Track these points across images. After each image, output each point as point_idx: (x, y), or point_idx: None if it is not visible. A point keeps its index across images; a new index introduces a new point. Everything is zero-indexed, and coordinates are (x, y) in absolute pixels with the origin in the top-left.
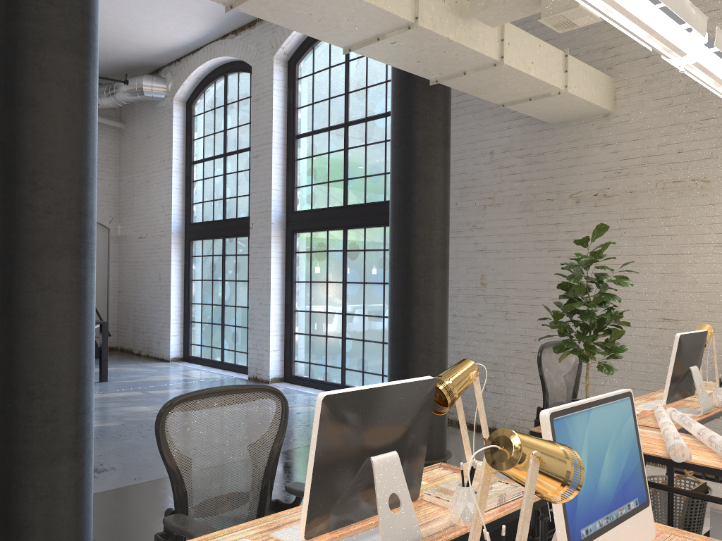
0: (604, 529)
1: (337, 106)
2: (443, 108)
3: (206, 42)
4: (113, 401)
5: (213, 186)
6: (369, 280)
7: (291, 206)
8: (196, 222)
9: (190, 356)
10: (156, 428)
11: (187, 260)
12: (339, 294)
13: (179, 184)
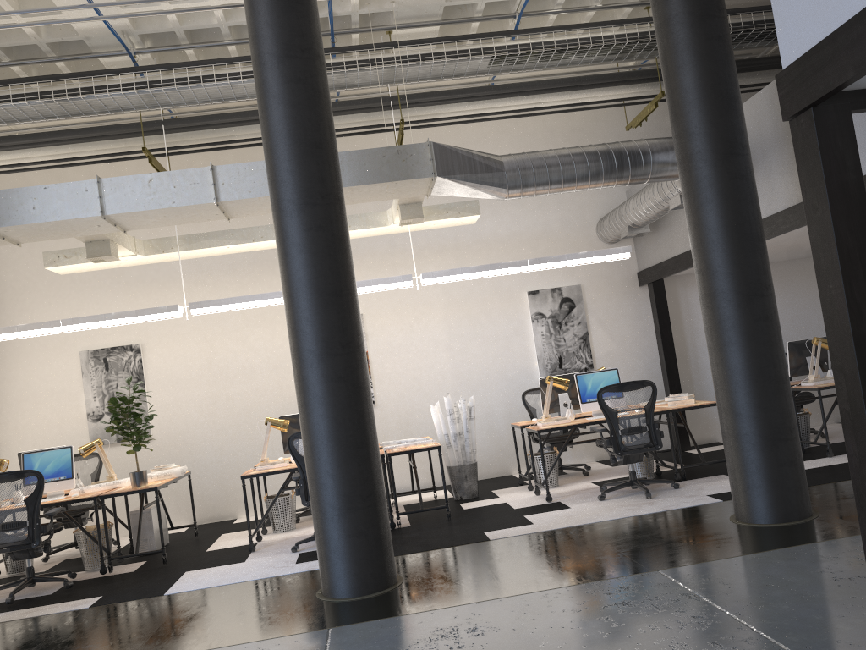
0: None
1: None
2: None
3: None
4: None
5: None
6: None
7: None
8: None
9: None
10: None
11: None
12: None
13: None
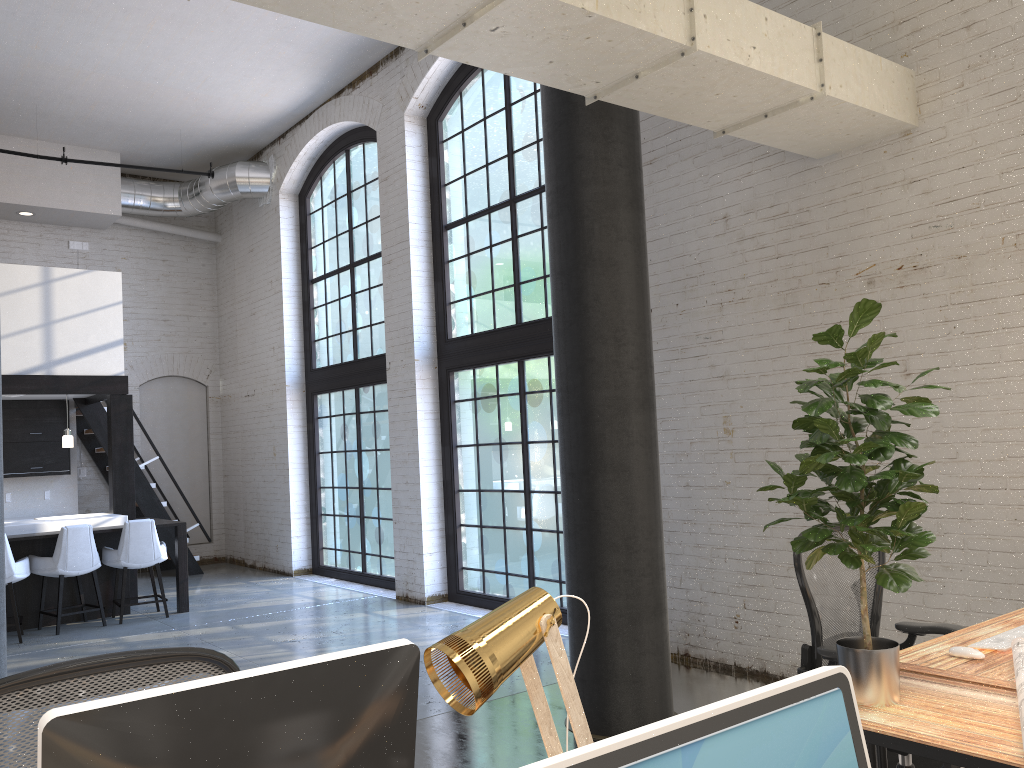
0: None
1: (498, 175)
2: (624, 146)
3: (315, 105)
4: (181, 644)
5: (339, 312)
6: None
7: (443, 332)
8: (319, 368)
9: (321, 566)
10: None
11: (310, 425)
12: (518, 462)
13: (294, 313)
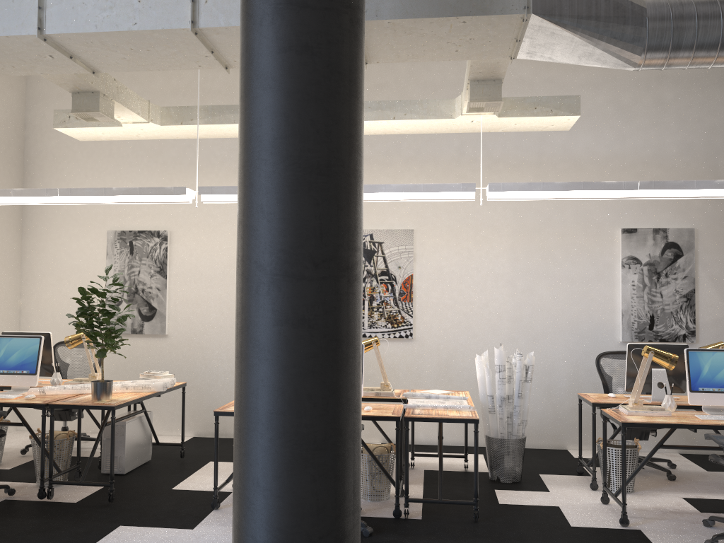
0: None
1: None
2: None
3: None
4: None
5: None
6: None
7: None
8: None
9: None
10: None
11: None
12: None
13: None
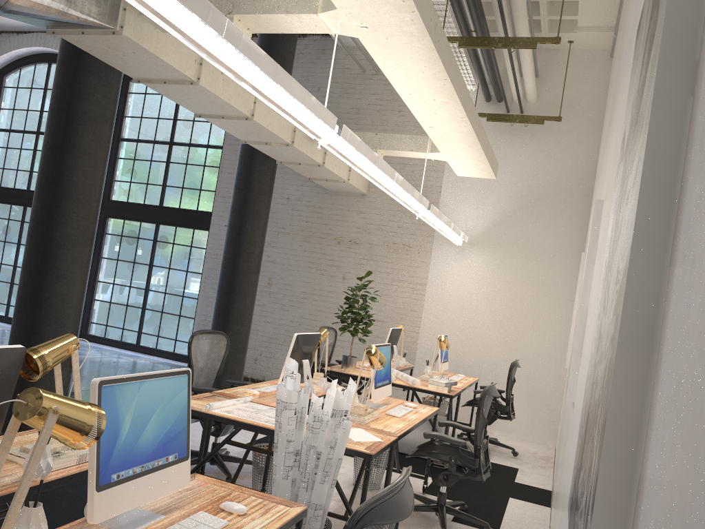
0: (381, 386)
1: (164, 127)
2: (273, 171)
3: (37, 30)
4: None
5: (19, 157)
6: (174, 267)
7: (108, 195)
8: None
9: None
10: (189, 345)
11: None
12: (144, 274)
13: None
